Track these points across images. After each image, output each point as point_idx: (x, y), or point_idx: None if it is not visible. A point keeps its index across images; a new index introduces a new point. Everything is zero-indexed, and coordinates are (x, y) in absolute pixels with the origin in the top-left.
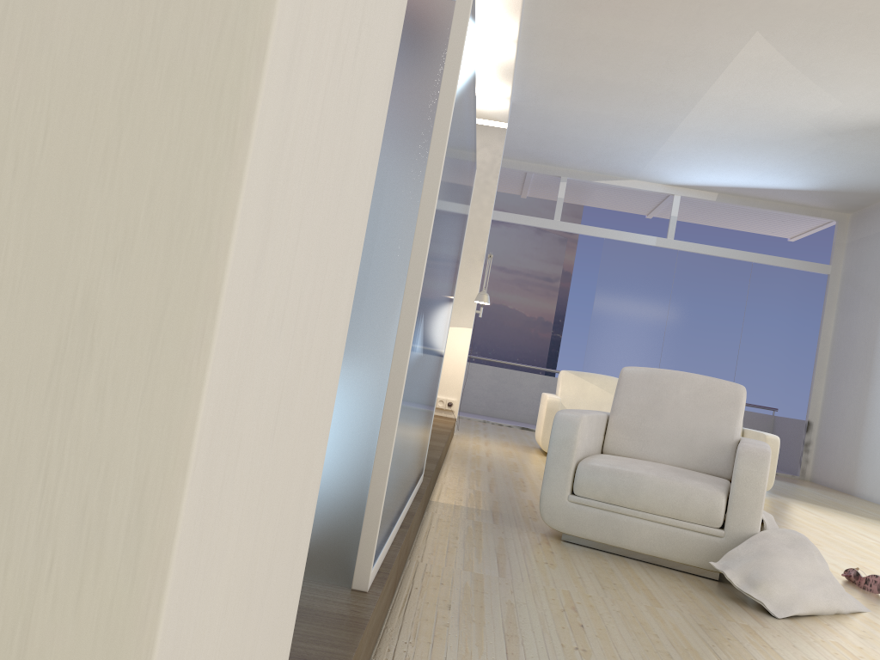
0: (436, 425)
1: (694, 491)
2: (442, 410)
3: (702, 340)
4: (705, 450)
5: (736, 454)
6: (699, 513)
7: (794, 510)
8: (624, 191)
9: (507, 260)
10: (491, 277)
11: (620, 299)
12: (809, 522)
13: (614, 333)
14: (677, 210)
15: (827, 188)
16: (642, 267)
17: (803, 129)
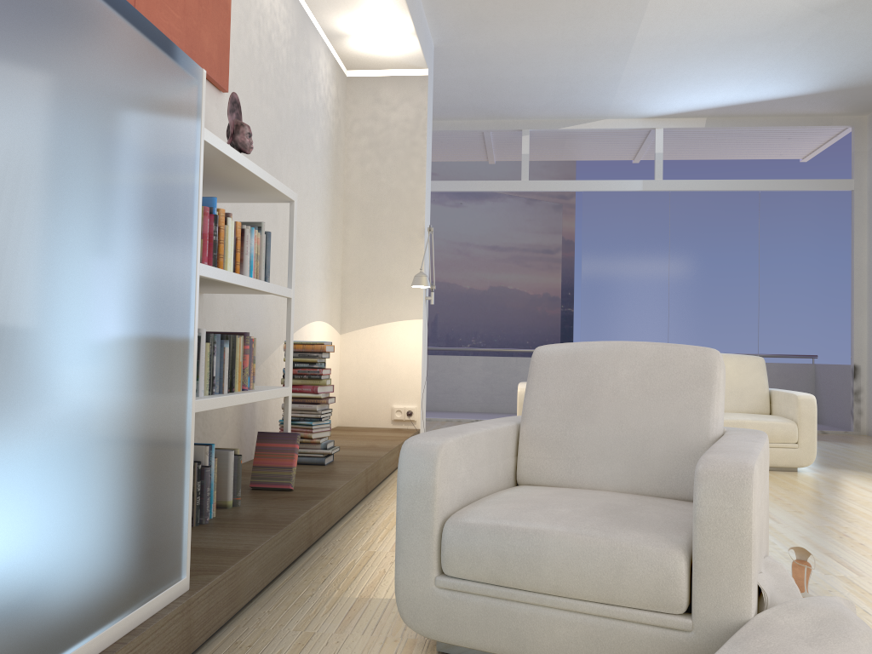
0: (374, 447)
1: (631, 552)
2: (401, 421)
3: (714, 290)
4: (667, 462)
5: (695, 478)
6: (644, 592)
7: (846, 489)
8: (598, 134)
9: (499, 238)
10: (483, 258)
11: (611, 258)
12: (865, 509)
13: (610, 298)
14: (662, 145)
15: (833, 87)
16: (631, 218)
17: (787, 11)
